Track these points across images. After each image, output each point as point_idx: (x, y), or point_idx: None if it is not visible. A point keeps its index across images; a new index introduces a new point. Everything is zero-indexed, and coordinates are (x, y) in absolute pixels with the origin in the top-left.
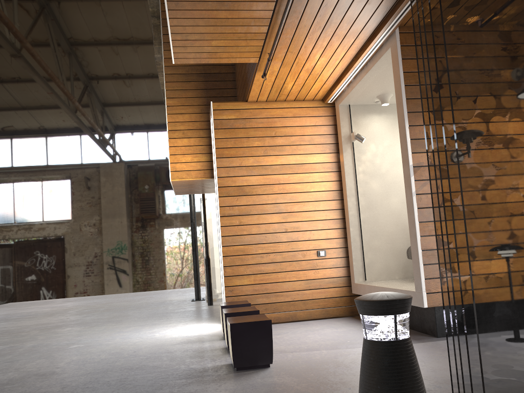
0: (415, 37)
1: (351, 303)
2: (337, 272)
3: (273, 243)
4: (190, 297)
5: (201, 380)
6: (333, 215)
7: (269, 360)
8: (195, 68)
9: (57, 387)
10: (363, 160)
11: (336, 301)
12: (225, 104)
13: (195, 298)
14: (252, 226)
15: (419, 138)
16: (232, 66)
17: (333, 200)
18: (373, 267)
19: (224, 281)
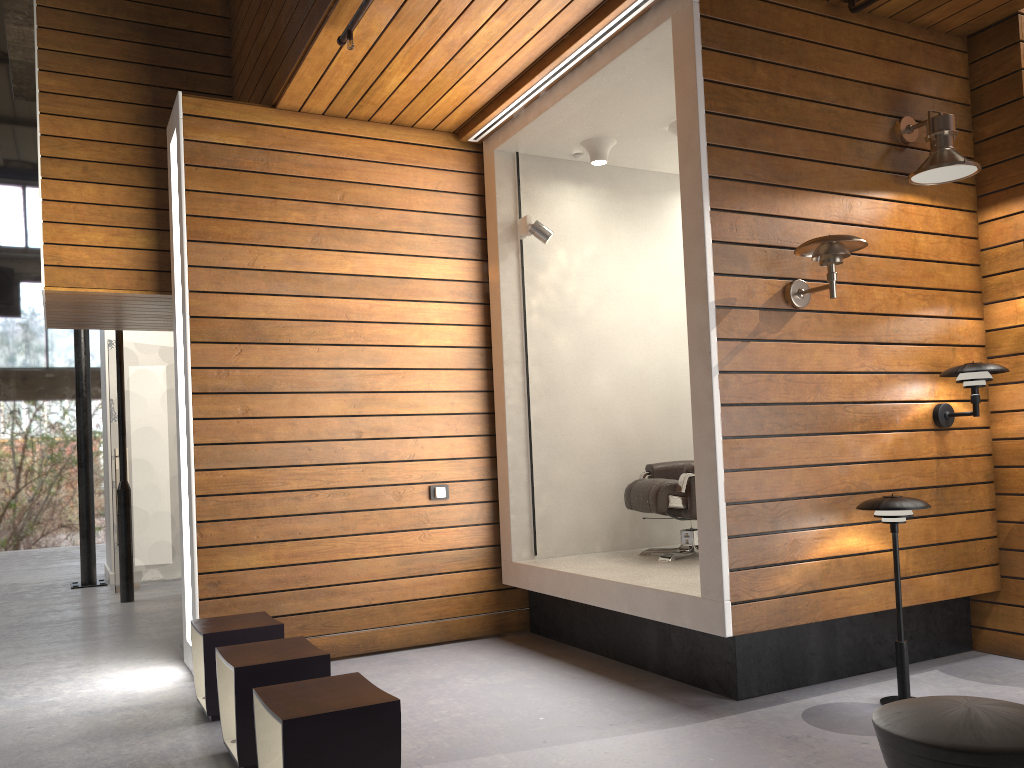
0: None
1: (499, 606)
2: (472, 536)
3: (326, 466)
4: (64, 576)
5: None
6: (469, 405)
7: None
8: (124, 7)
9: None
10: (541, 284)
11: (468, 602)
12: (219, 104)
13: (82, 580)
14: (277, 423)
15: (729, 241)
16: (223, 19)
17: (470, 370)
18: (552, 525)
19: (198, 559)
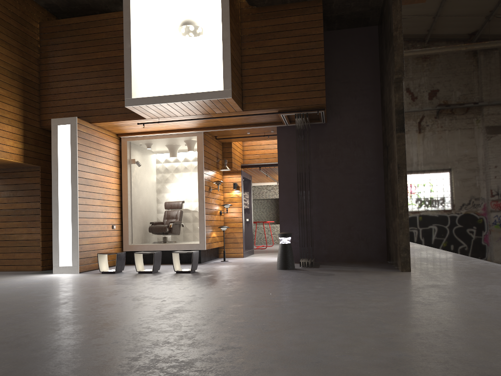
0: (297, 173)
1: None
2: (118, 238)
3: (97, 218)
4: None
5: (194, 274)
6: (118, 204)
7: (196, 268)
8: (18, 70)
9: (152, 283)
10: (133, 175)
11: None
12: (82, 121)
13: None
14: (90, 206)
15: (205, 179)
16: (38, 78)
17: (118, 196)
18: (134, 236)
19: (79, 241)
